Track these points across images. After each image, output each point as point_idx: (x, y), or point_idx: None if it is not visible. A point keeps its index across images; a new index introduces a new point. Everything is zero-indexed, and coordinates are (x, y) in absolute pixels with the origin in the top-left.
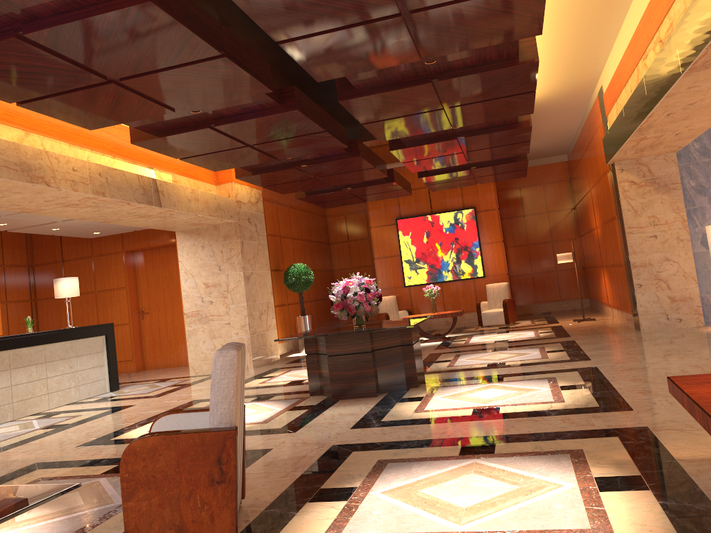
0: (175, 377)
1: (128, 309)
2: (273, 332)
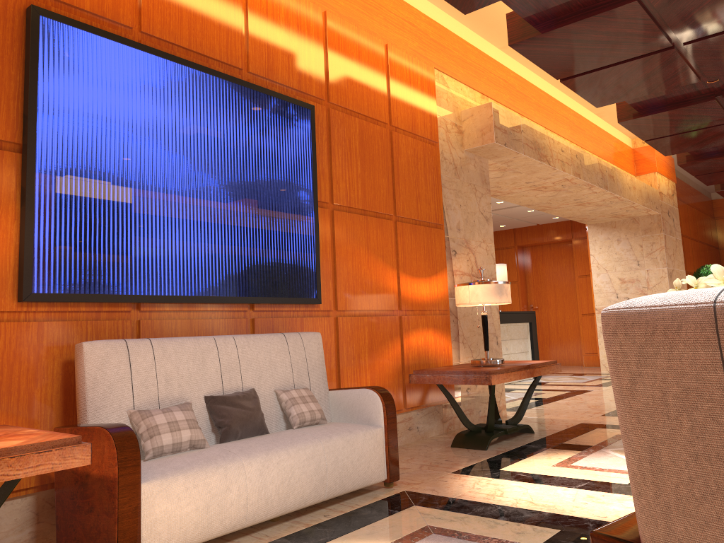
0: (587, 373)
1: (519, 304)
2: None
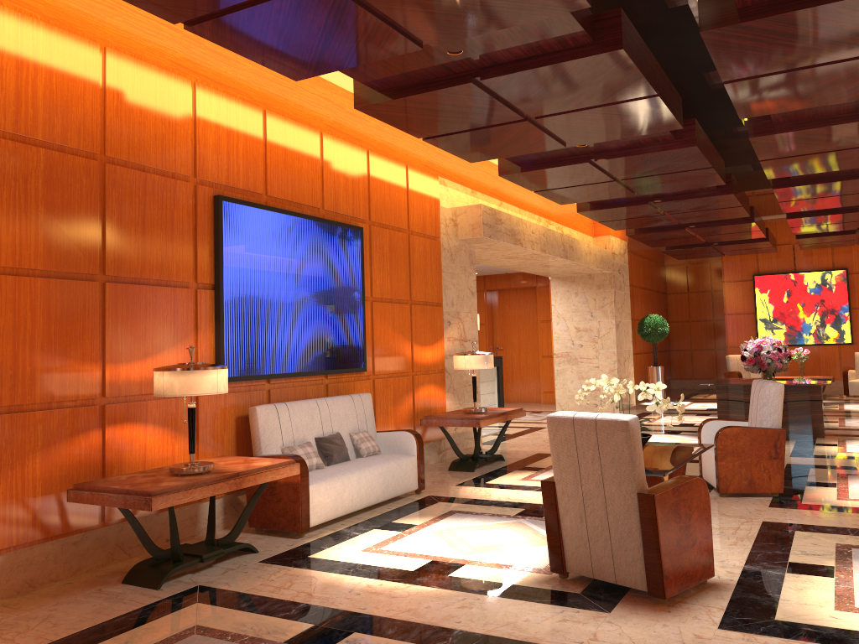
0: (544, 411)
1: (486, 345)
2: (631, 379)
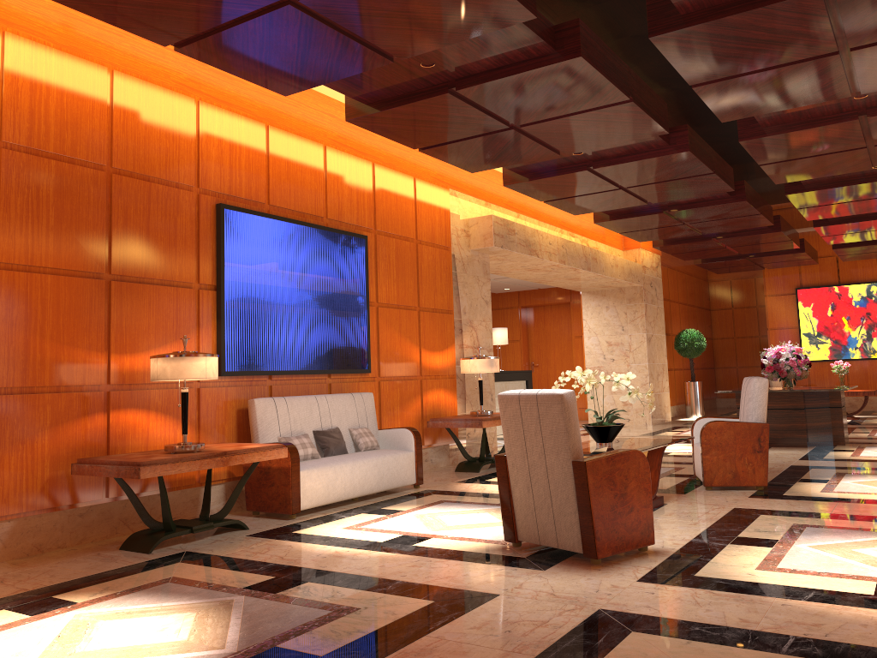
0: None
1: (521, 361)
2: (666, 394)
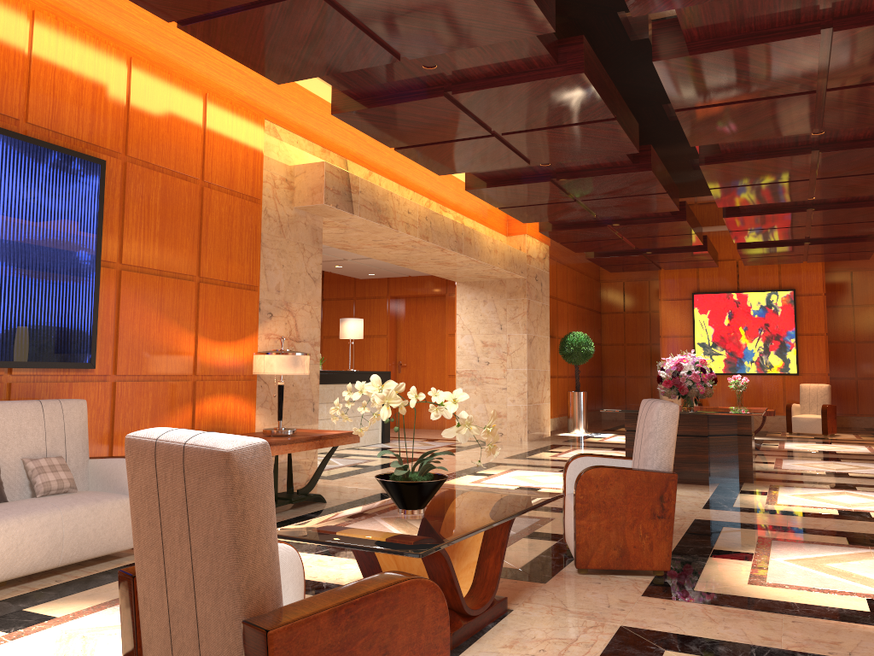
0: (441, 439)
1: (387, 360)
2: (546, 405)
